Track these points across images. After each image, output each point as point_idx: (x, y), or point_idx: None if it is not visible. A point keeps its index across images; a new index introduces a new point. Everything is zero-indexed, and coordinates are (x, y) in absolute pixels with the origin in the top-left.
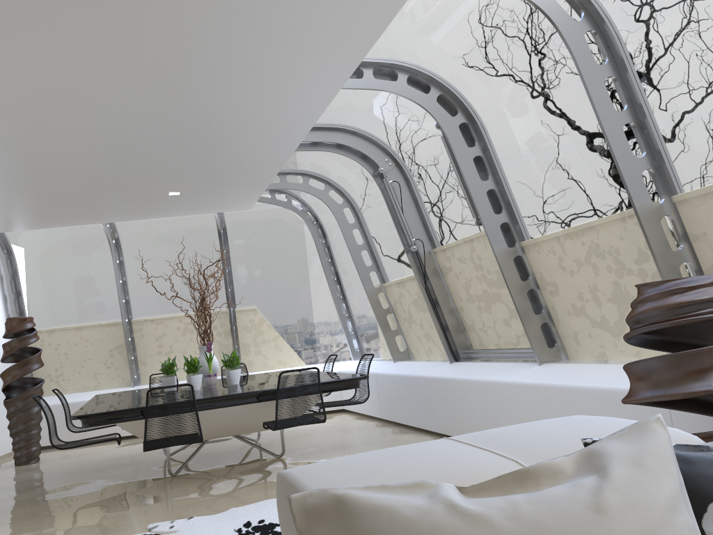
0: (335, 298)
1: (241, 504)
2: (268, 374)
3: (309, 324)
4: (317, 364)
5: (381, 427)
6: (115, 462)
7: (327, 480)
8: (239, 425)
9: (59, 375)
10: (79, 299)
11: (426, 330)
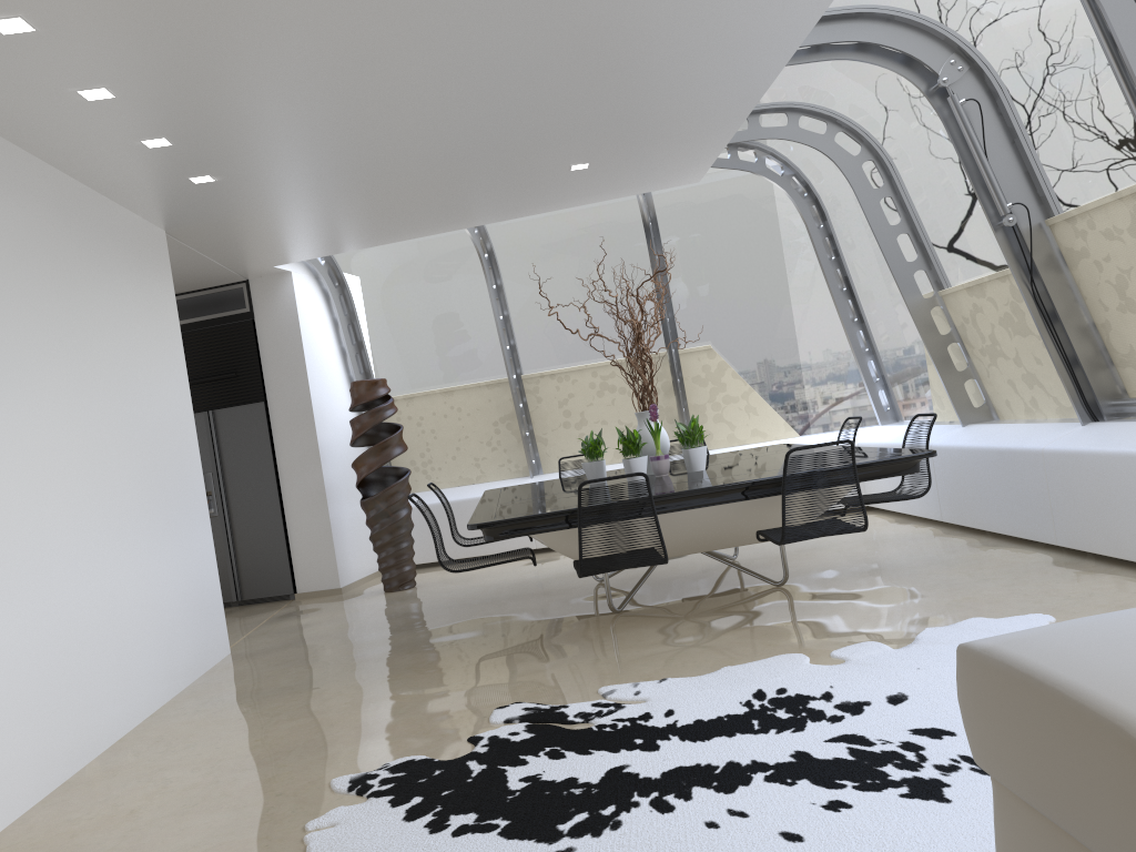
0: (845, 322)
1: (739, 661)
2: (744, 453)
3: (801, 368)
4: (817, 434)
5: (944, 536)
6: (523, 590)
7: (1111, 671)
8: (715, 535)
9: (426, 462)
10: (443, 349)
11: (1027, 368)
